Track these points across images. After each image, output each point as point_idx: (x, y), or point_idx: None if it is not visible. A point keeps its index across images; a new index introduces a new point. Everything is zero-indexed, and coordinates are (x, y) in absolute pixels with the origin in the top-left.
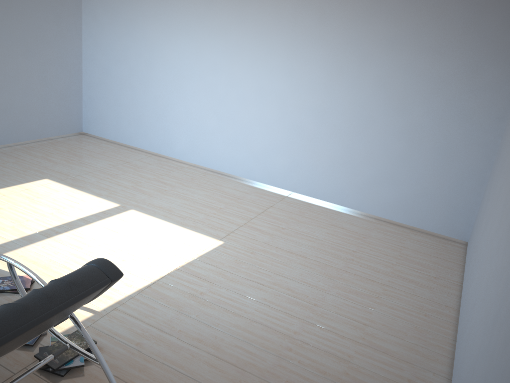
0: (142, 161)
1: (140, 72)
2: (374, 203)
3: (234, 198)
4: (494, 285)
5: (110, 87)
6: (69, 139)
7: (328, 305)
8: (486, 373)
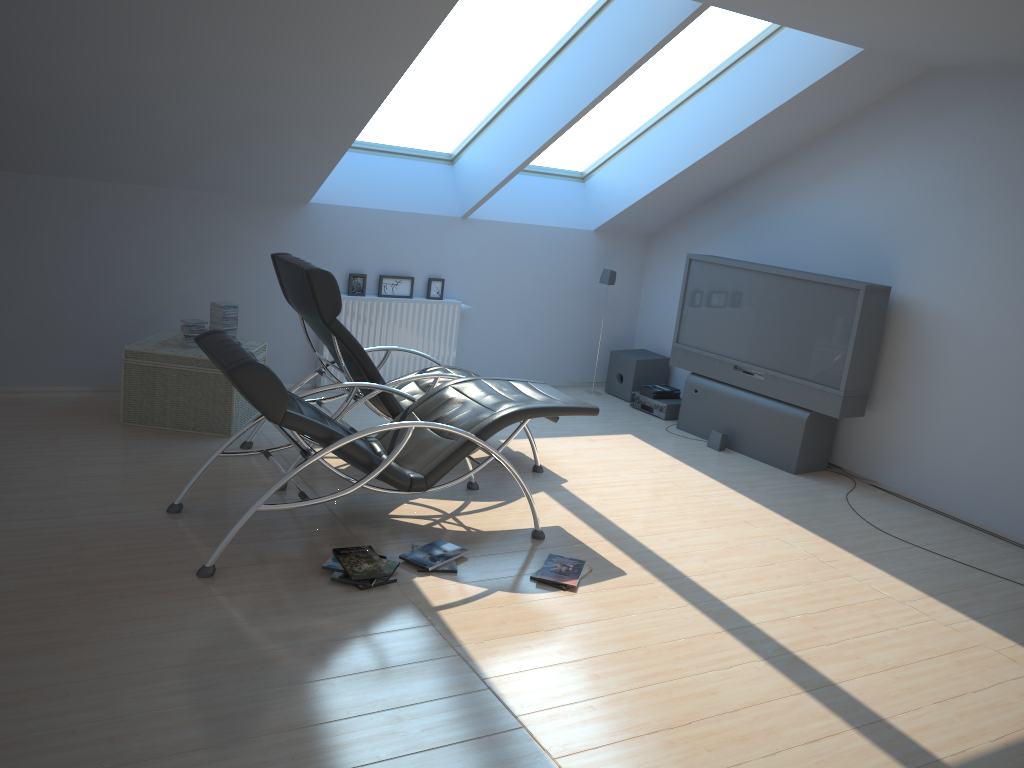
0: None
1: None
2: None
3: None
4: None
5: None
6: None
7: None
8: None
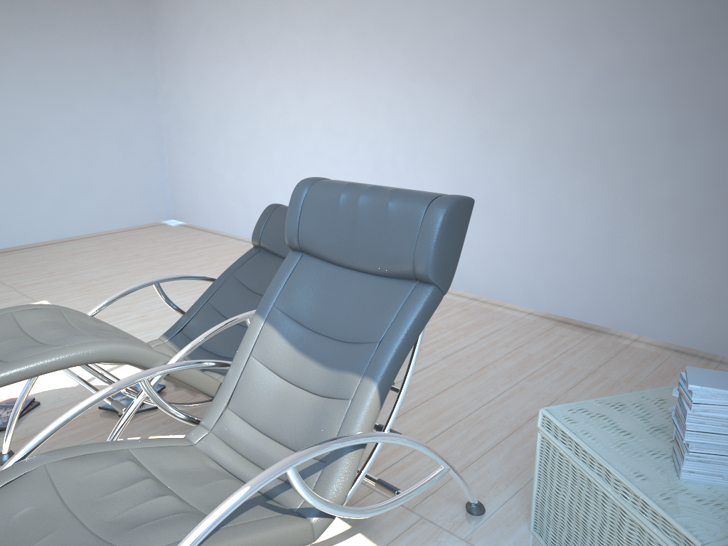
0: None
1: None
2: (76, 221)
3: None
4: (346, 163)
5: None
6: None
7: (212, 275)
8: (400, 185)
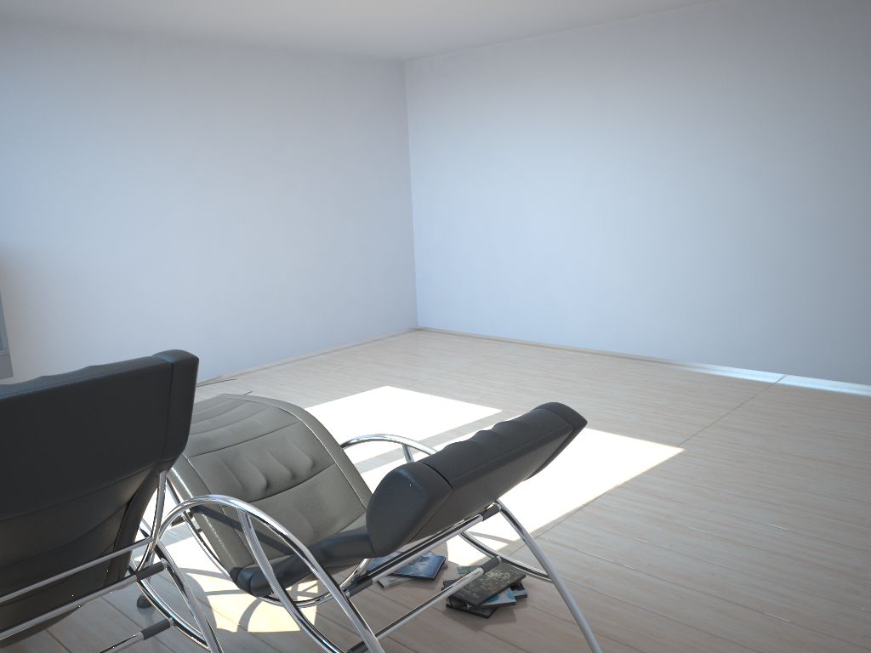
0: (516, 355)
1: (500, 220)
2: None
3: (682, 391)
4: None
5: (456, 252)
6: (402, 337)
7: None
8: None
